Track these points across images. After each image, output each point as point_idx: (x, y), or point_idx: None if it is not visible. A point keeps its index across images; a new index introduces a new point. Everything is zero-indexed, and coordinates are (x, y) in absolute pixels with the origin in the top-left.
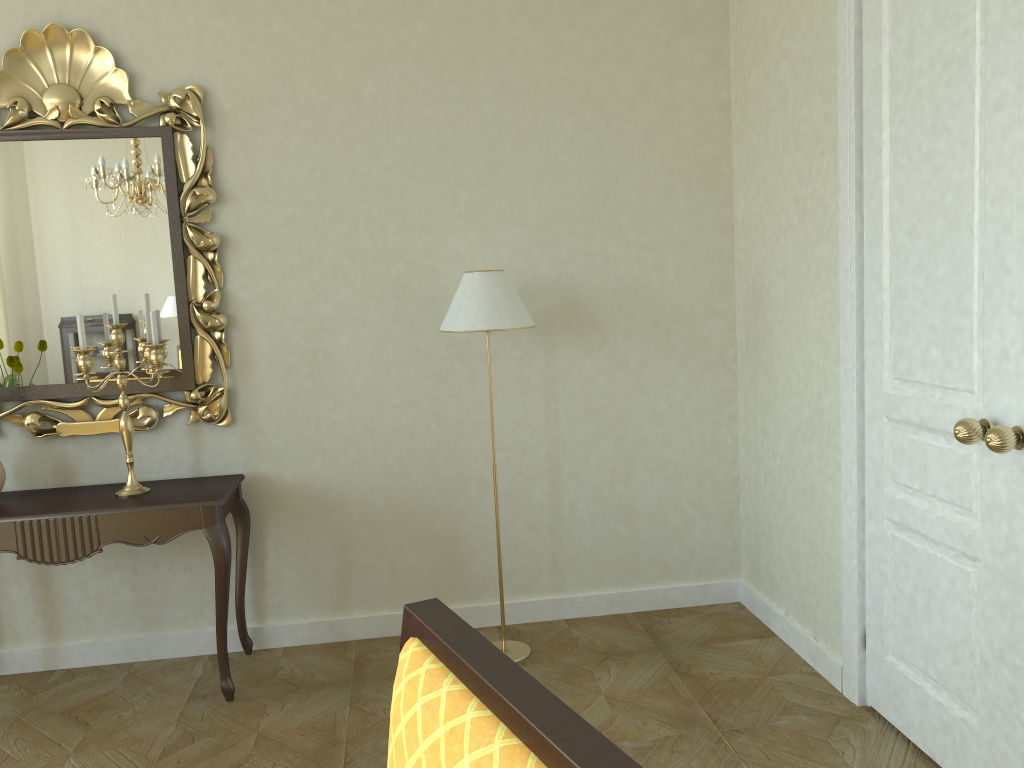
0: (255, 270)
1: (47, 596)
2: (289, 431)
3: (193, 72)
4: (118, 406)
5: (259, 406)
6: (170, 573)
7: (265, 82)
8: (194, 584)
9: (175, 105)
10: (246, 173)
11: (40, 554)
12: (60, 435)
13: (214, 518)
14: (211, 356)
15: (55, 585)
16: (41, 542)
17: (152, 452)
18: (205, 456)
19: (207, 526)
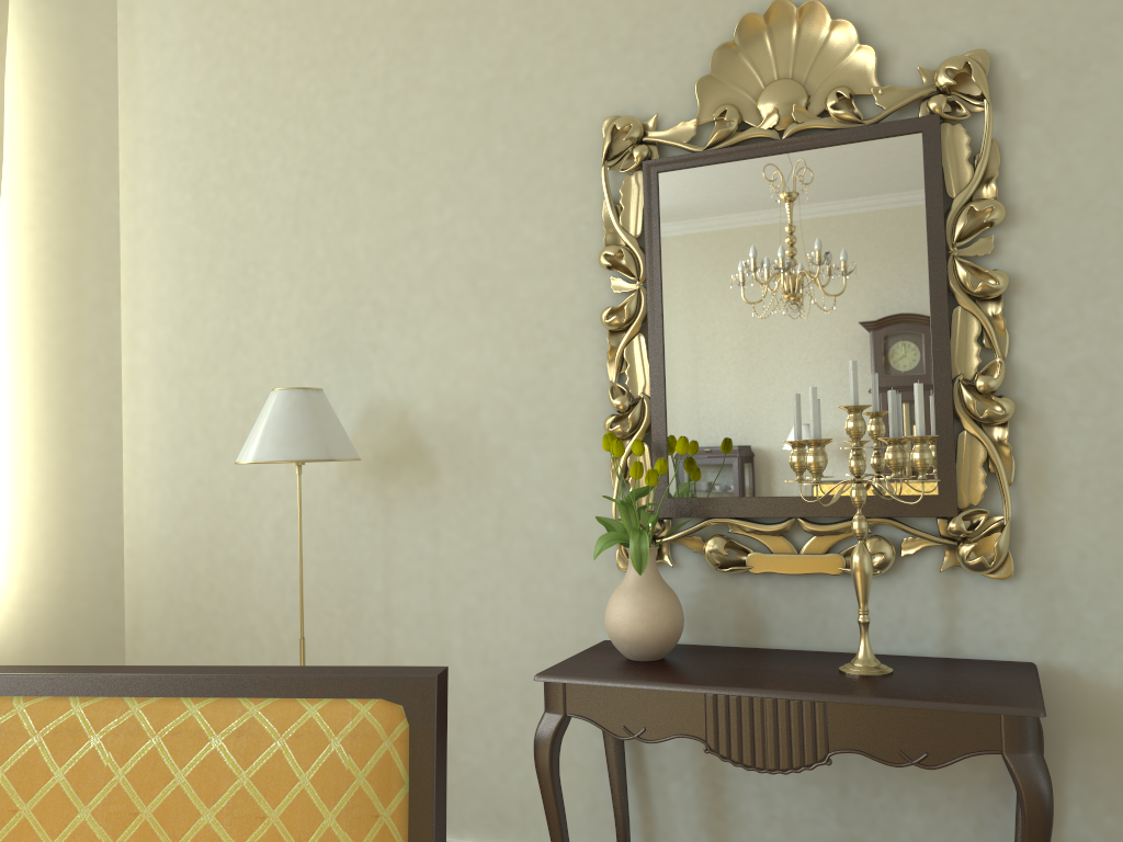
0: (1063, 327)
1: (716, 804)
2: (1115, 598)
3: (972, 33)
4: (834, 534)
5: (1061, 551)
6: (897, 806)
7: (1092, 28)
8: (935, 832)
9: (947, 81)
10: (1053, 174)
11: (737, 750)
12: (750, 571)
13: (1026, 739)
14: (981, 465)
15: (728, 790)
16: (739, 732)
17: (879, 610)
18: (964, 625)
19: (1012, 751)
